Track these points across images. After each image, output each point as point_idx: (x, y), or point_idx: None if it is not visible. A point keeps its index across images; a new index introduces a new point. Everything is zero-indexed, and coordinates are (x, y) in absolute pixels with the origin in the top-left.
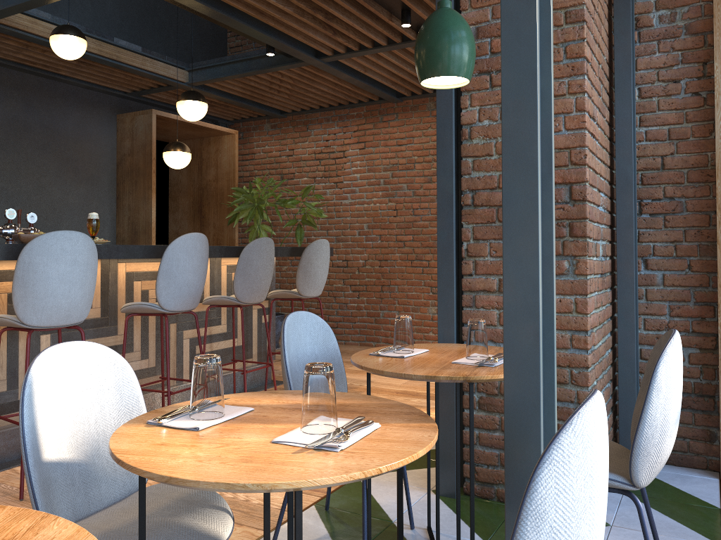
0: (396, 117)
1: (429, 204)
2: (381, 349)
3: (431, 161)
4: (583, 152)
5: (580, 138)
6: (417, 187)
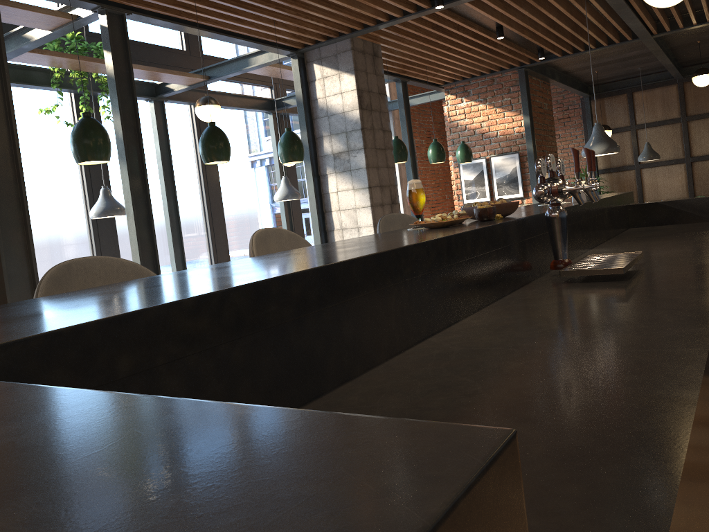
0: None
1: None
2: None
3: None
4: None
5: None
6: None
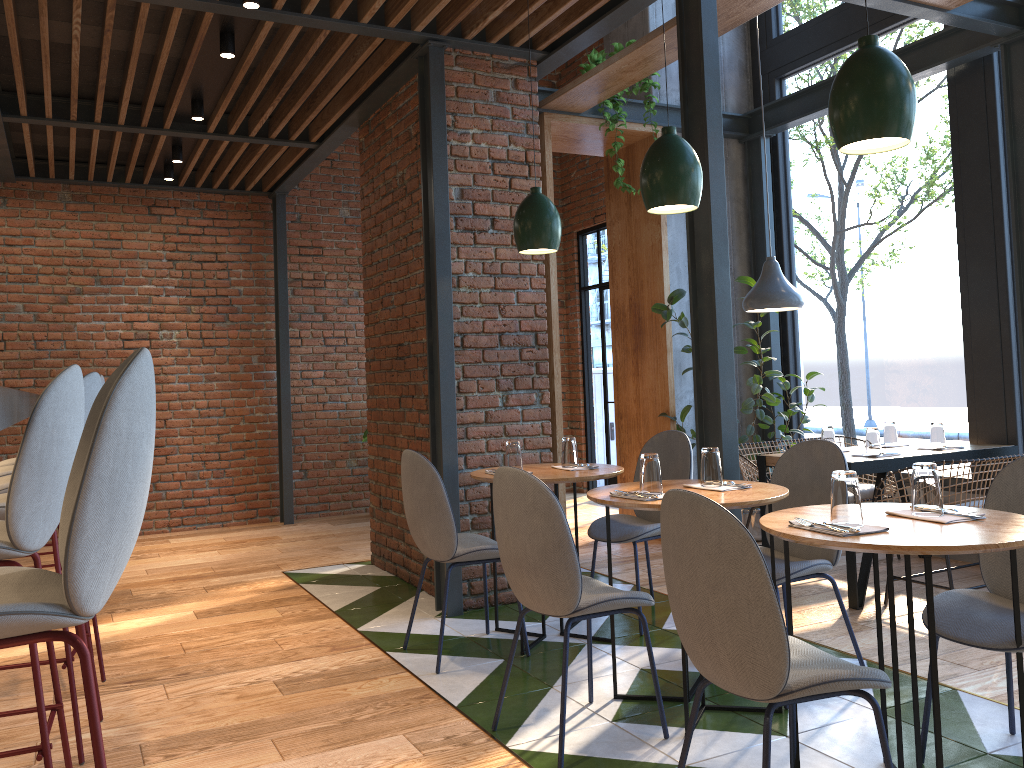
0: (4, 203)
1: (63, 334)
2: None
3: (66, 273)
4: (544, 308)
5: (542, 296)
6: (43, 309)
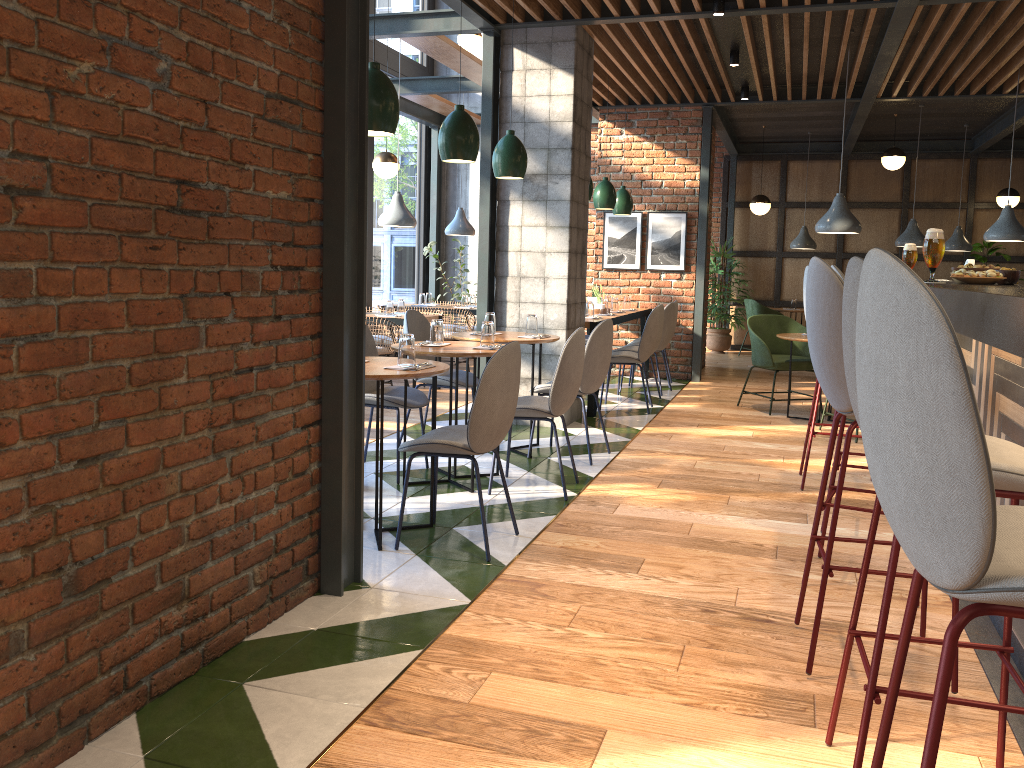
0: None
1: None
2: (425, 364)
3: None
4: None
5: None
6: None
